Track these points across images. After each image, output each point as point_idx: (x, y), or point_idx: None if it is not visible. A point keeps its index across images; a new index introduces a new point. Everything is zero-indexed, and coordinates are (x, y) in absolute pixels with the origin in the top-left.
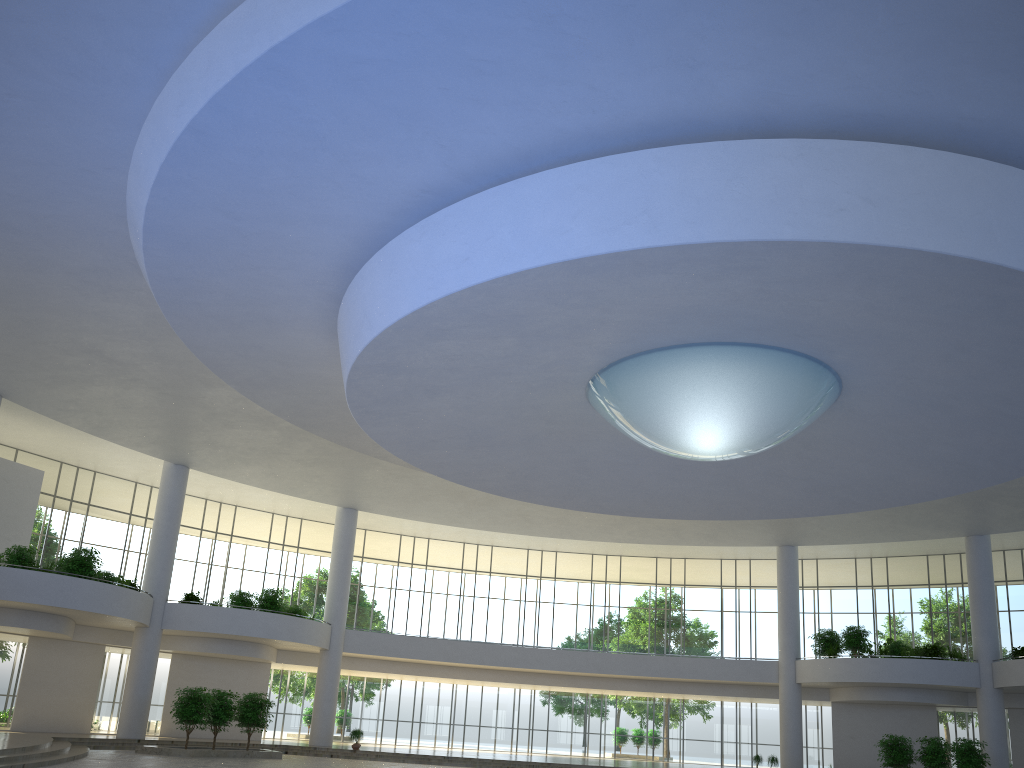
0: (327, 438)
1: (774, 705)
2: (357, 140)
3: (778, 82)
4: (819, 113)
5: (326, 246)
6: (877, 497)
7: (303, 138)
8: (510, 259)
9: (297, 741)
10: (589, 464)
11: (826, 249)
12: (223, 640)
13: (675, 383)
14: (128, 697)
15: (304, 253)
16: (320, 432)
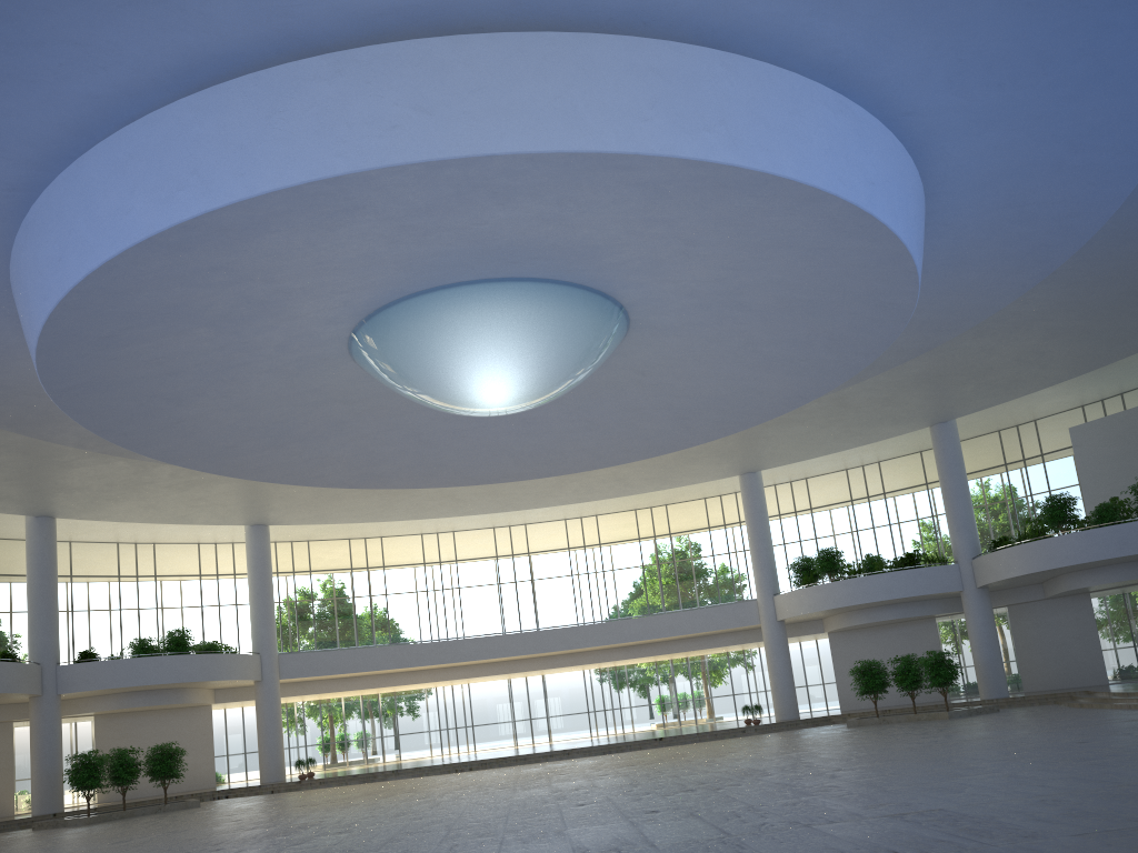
0: (157, 461)
1: (825, 640)
2: None
3: None
4: (348, 18)
5: None
6: (750, 412)
7: None
8: (92, 252)
9: None
10: (427, 437)
11: (399, 174)
12: (138, 692)
13: (417, 340)
14: (35, 772)
15: None
16: (144, 457)
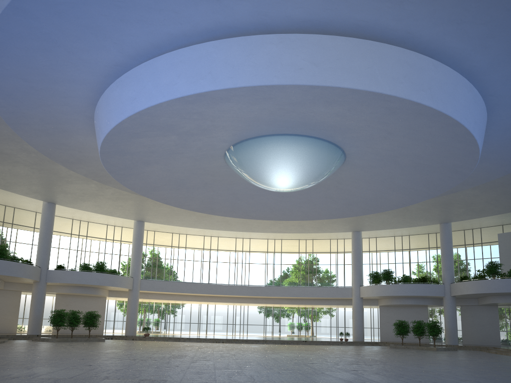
0: (114, 187)
1: (365, 309)
2: (73, 42)
3: (263, 6)
4: (289, 20)
5: (79, 93)
6: (379, 206)
7: (46, 42)
8: (153, 98)
9: (123, 333)
10: (238, 195)
11: (296, 88)
12: (79, 287)
13: (260, 155)
14: (31, 315)
15: (69, 97)
16: (110, 184)
